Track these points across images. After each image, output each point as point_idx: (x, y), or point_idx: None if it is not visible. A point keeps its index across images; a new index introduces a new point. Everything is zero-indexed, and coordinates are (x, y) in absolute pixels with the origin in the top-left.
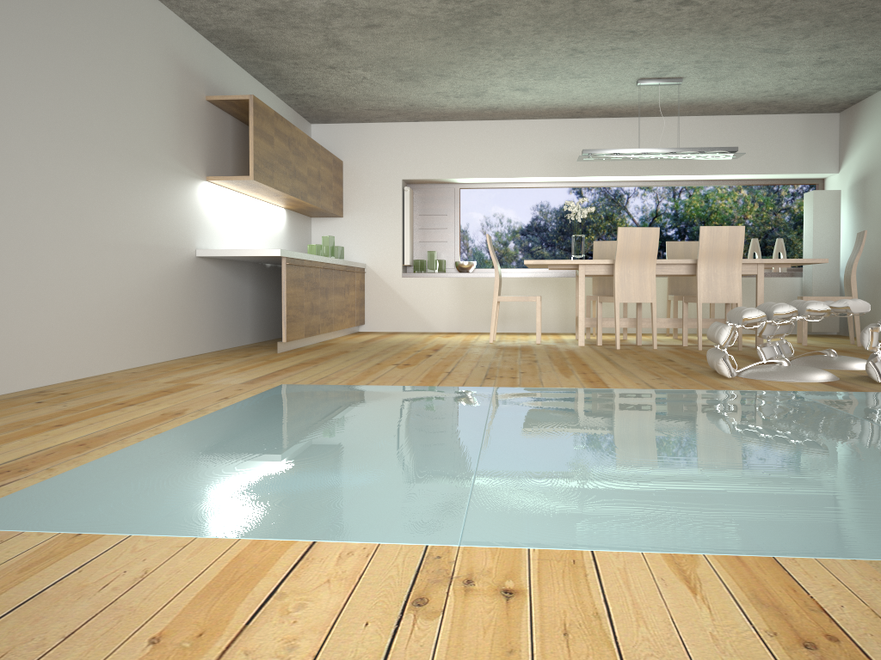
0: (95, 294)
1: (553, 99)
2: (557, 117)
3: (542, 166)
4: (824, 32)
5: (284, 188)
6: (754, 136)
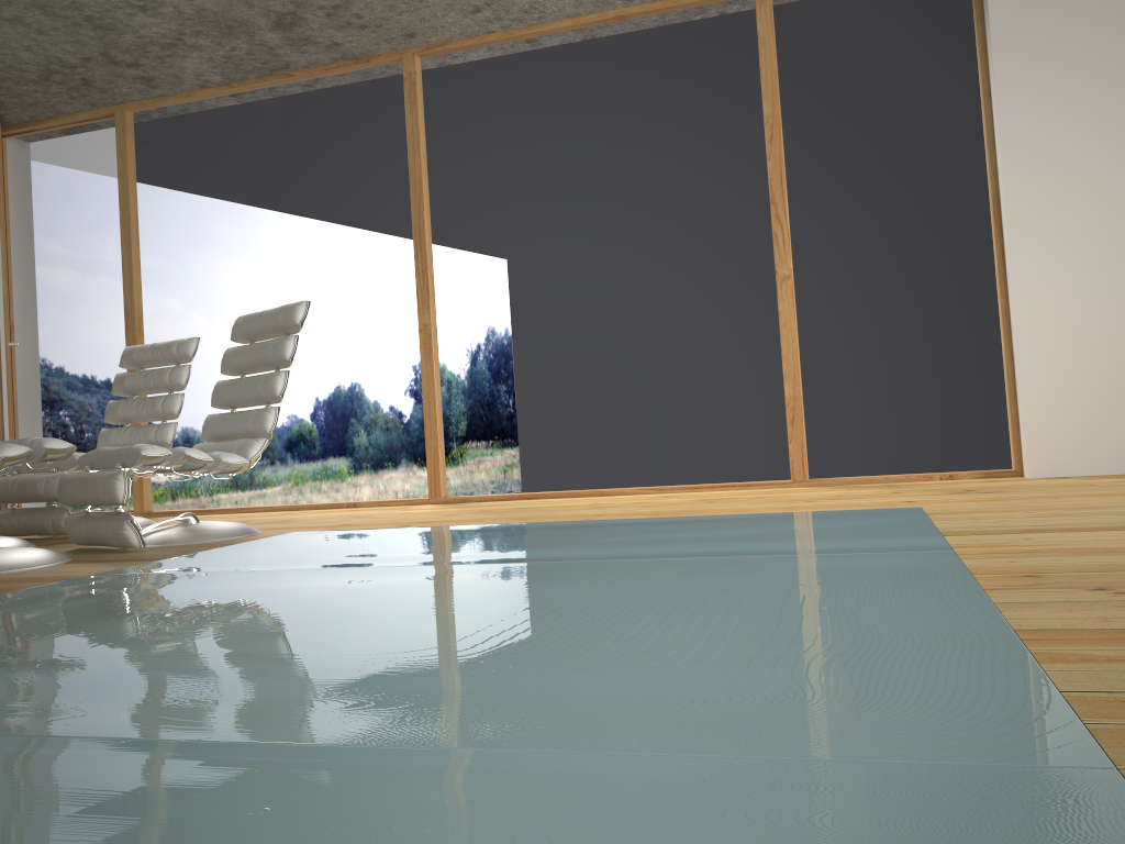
0: None
1: None
2: None
3: None
4: None
5: None
6: None
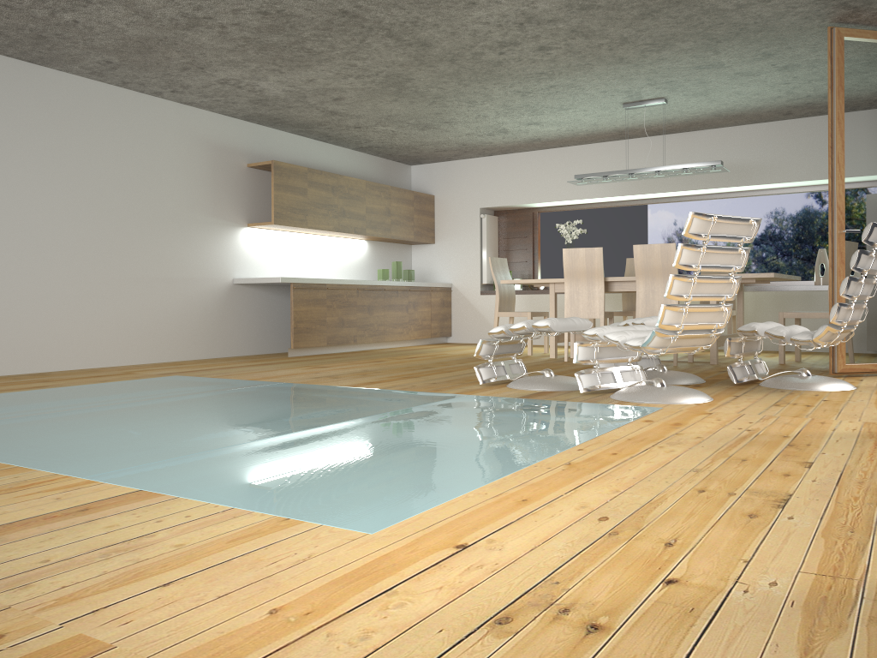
0: (113, 312)
1: (575, 127)
2: (608, 140)
3: (598, 187)
4: (727, 46)
5: (324, 227)
6: (814, 139)
